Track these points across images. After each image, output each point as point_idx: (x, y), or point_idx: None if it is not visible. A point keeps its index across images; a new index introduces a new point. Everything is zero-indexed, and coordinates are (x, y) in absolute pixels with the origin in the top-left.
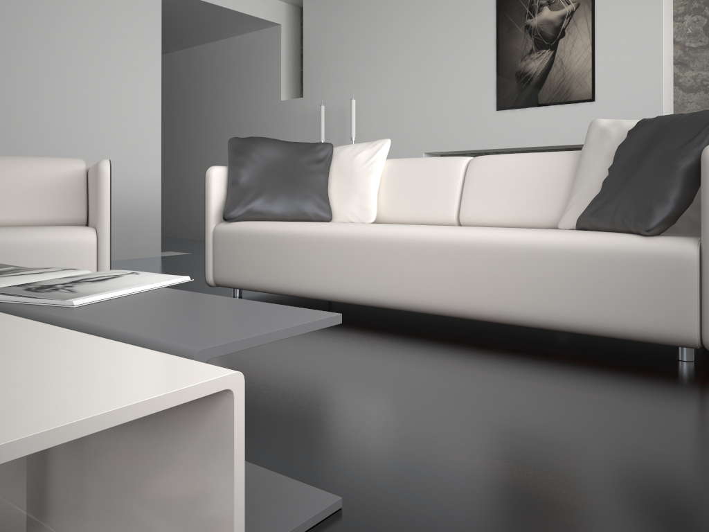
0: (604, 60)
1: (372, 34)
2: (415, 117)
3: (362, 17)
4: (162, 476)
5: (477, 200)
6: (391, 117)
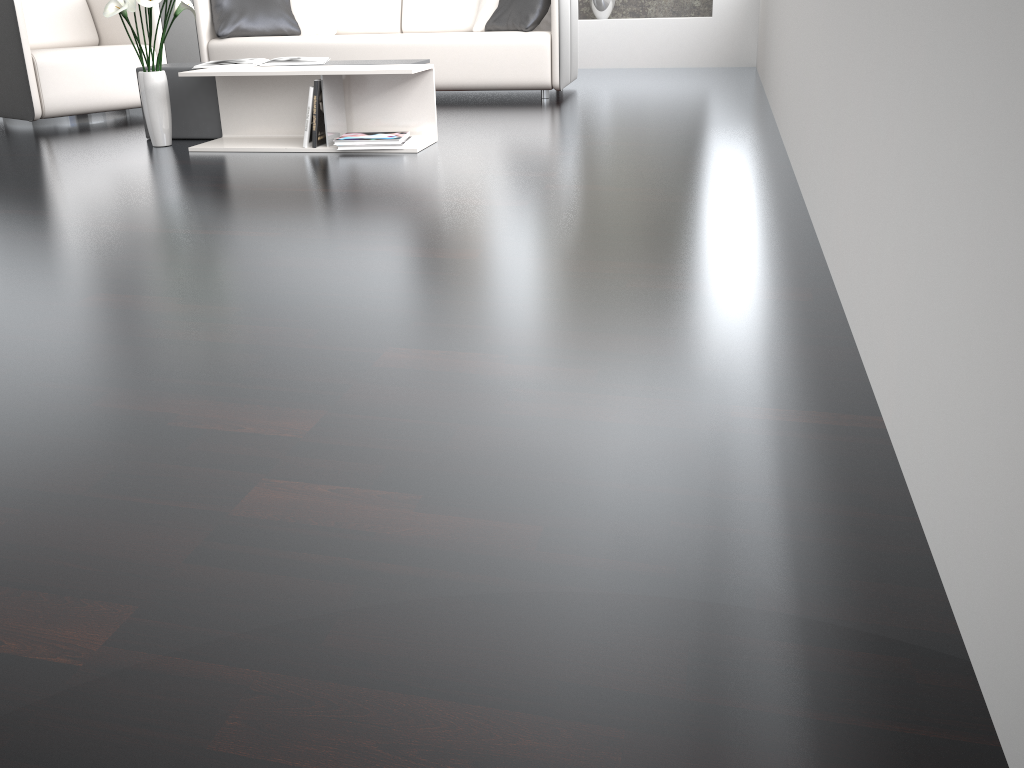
0: None
1: None
2: None
3: None
4: (405, 101)
5: (414, 14)
6: None
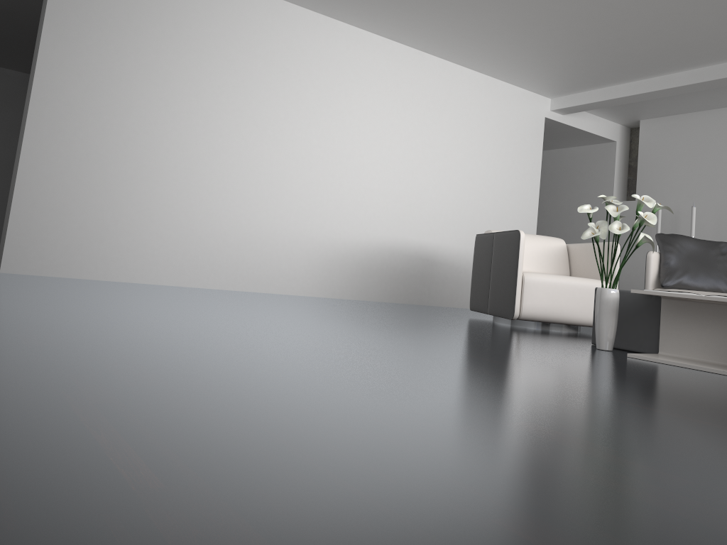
0: None
1: (708, 155)
2: None
3: (698, 142)
4: None
5: None
6: (725, 223)
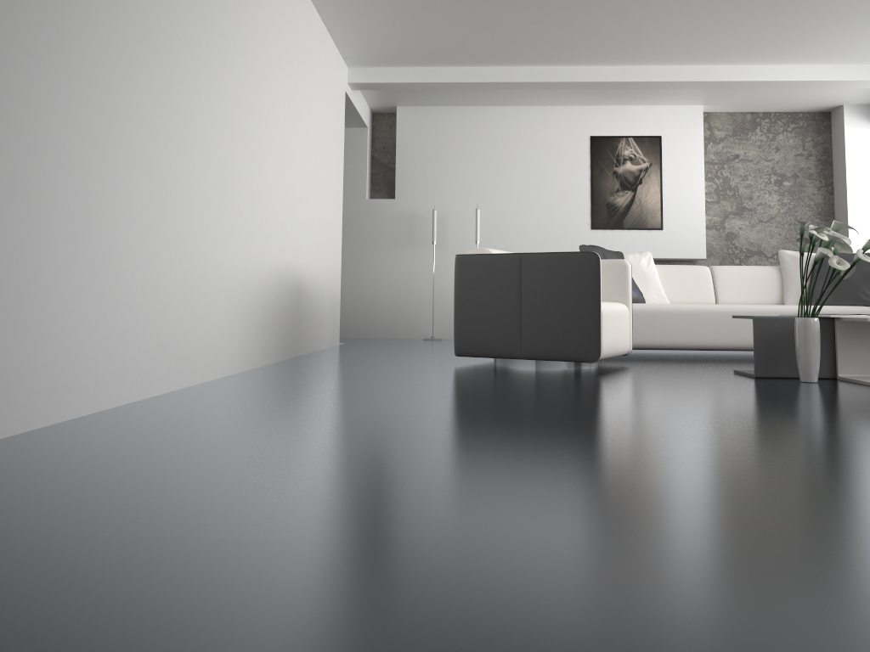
0: (668, 203)
1: (476, 154)
2: (518, 228)
3: (465, 139)
4: None
5: (728, 292)
6: (495, 226)
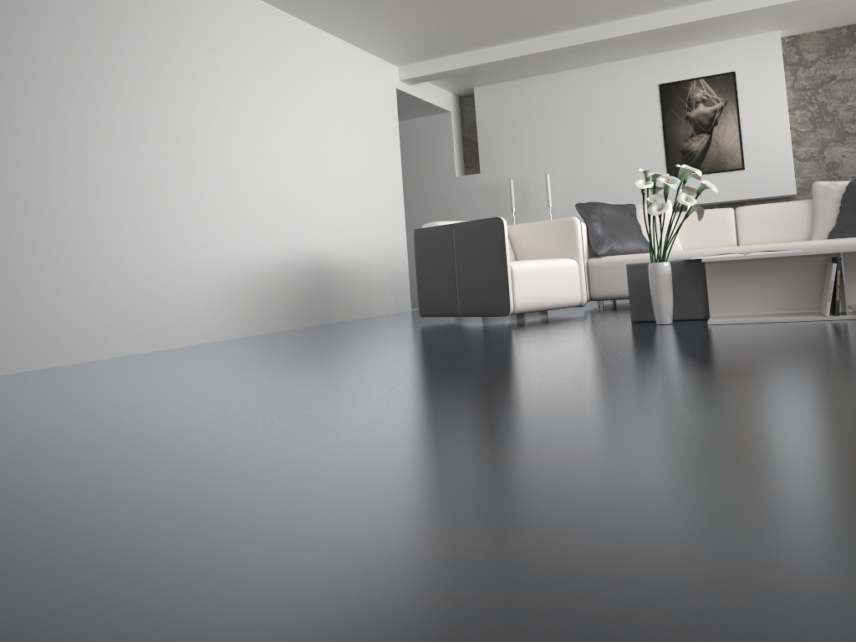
0: (748, 141)
1: (548, 121)
2: (595, 186)
3: (537, 107)
4: None
5: (750, 232)
6: (572, 187)
